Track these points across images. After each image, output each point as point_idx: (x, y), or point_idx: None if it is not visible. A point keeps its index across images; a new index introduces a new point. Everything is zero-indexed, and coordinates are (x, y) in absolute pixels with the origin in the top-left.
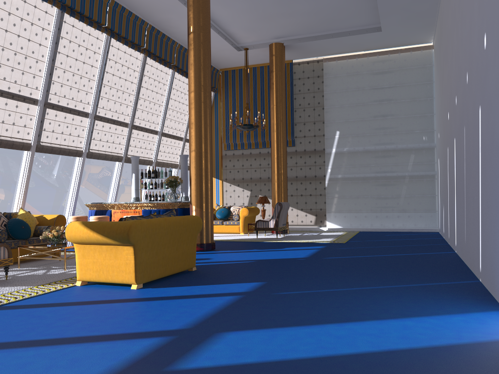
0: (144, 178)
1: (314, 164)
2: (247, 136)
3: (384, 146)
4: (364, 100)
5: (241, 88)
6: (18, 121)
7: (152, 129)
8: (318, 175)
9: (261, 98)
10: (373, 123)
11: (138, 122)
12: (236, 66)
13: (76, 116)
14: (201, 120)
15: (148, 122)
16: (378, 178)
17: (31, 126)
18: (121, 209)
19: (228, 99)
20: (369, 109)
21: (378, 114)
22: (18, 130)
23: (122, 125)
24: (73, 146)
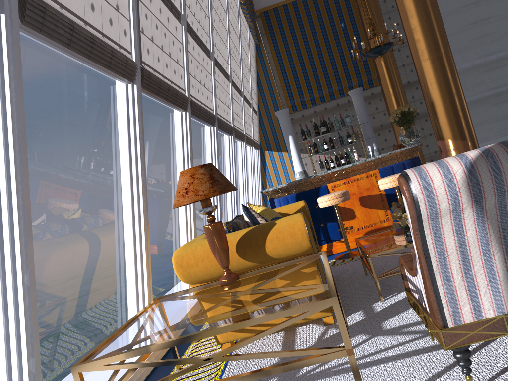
0: (314, 137)
1: (412, 100)
2: (317, 87)
3: (495, 55)
4: (456, 6)
5: (292, 29)
6: (172, 51)
7: (238, 87)
8: (421, 112)
9: (324, 34)
10: (475, 31)
11: (232, 75)
12: (277, 3)
13: (204, 53)
14: (432, 5)
15: (236, 76)
16: (498, 94)
17: (181, 63)
18: (343, 178)
19: (279, 47)
20: (466, 15)
21: (478, 18)
22: (174, 69)
23: (226, 78)
24: (208, 106)
